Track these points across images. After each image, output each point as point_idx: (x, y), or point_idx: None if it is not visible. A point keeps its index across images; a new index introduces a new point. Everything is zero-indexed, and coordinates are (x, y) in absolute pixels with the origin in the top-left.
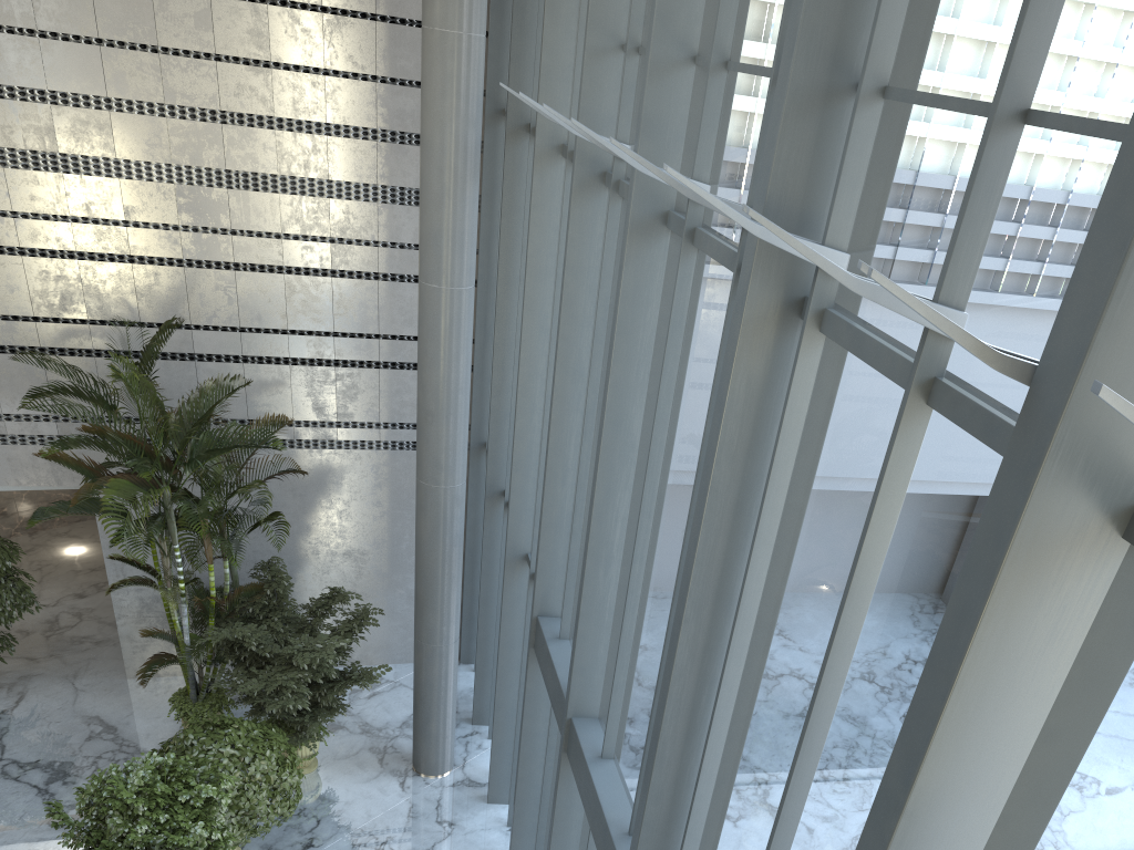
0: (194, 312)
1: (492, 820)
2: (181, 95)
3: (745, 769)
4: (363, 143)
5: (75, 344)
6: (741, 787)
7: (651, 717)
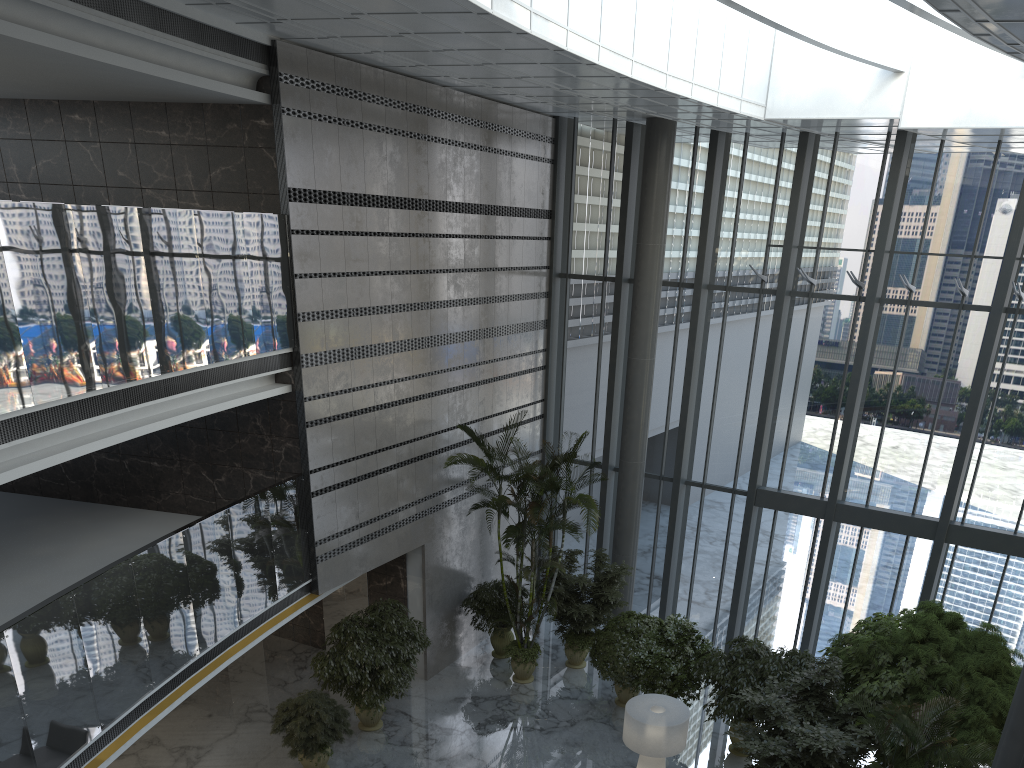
0: (465, 415)
1: None
2: (468, 292)
3: (1004, 441)
4: (518, 302)
5: (426, 450)
6: (1002, 447)
7: (925, 461)
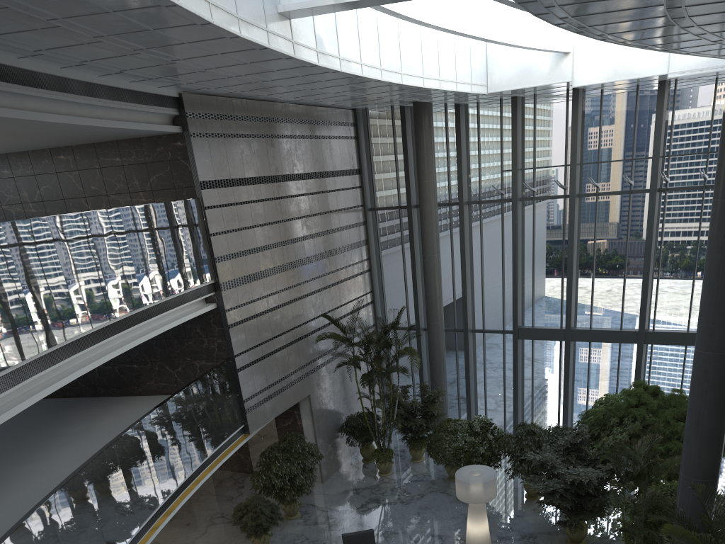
0: (324, 308)
1: None
2: (315, 229)
3: (671, 273)
4: (346, 230)
5: (303, 333)
6: (671, 277)
7: (623, 293)
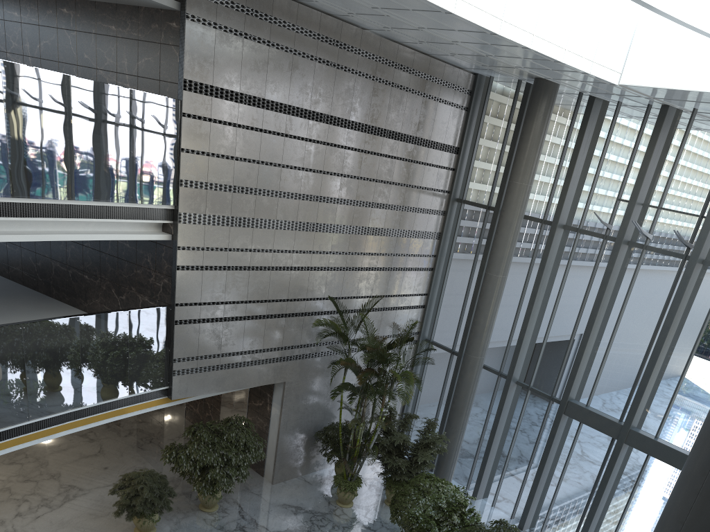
0: (343, 291)
1: (484, 505)
2: (361, 196)
3: None
4: (412, 213)
5: (298, 310)
6: None
7: None
